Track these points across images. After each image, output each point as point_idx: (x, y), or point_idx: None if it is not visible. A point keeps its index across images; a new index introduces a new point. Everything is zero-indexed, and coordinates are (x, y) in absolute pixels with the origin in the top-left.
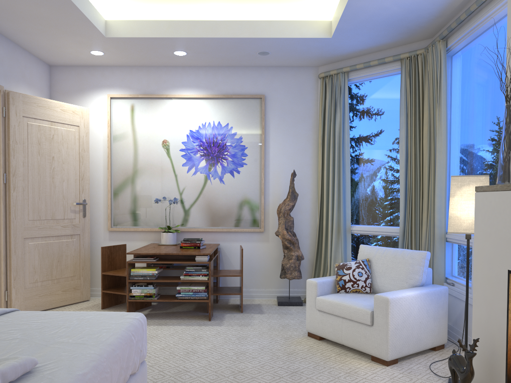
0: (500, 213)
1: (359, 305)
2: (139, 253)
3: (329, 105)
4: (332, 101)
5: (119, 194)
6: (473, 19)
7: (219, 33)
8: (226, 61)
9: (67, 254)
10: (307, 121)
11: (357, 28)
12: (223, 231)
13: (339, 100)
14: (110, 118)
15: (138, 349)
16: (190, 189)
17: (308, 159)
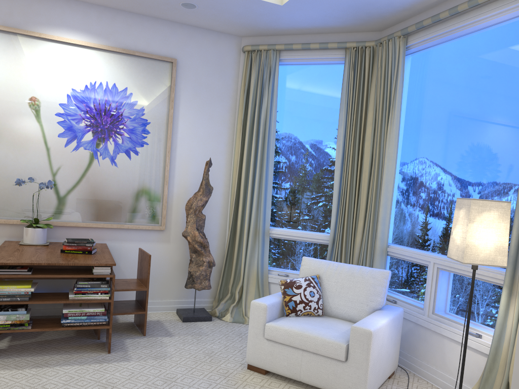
0: None
1: (328, 337)
2: (6, 263)
3: (255, 86)
4: (259, 81)
5: None
6: (453, 20)
7: None
8: (133, 4)
9: None
10: (224, 101)
11: (318, 0)
12: (112, 227)
13: (268, 82)
14: None
15: None
16: (68, 170)
17: (222, 146)
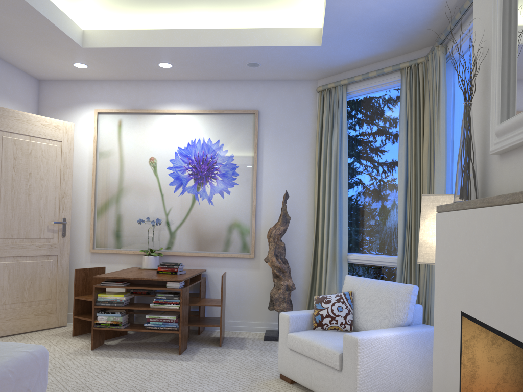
0: (455, 238)
1: (329, 346)
2: (107, 277)
3: (326, 121)
4: (329, 116)
5: (103, 214)
6: (470, 18)
7: (200, 42)
8: (216, 74)
9: (42, 275)
10: (304, 139)
11: (346, 34)
12: (210, 256)
13: (337, 115)
14: (97, 134)
15: (22, 389)
16: (177, 210)
17: (304, 179)
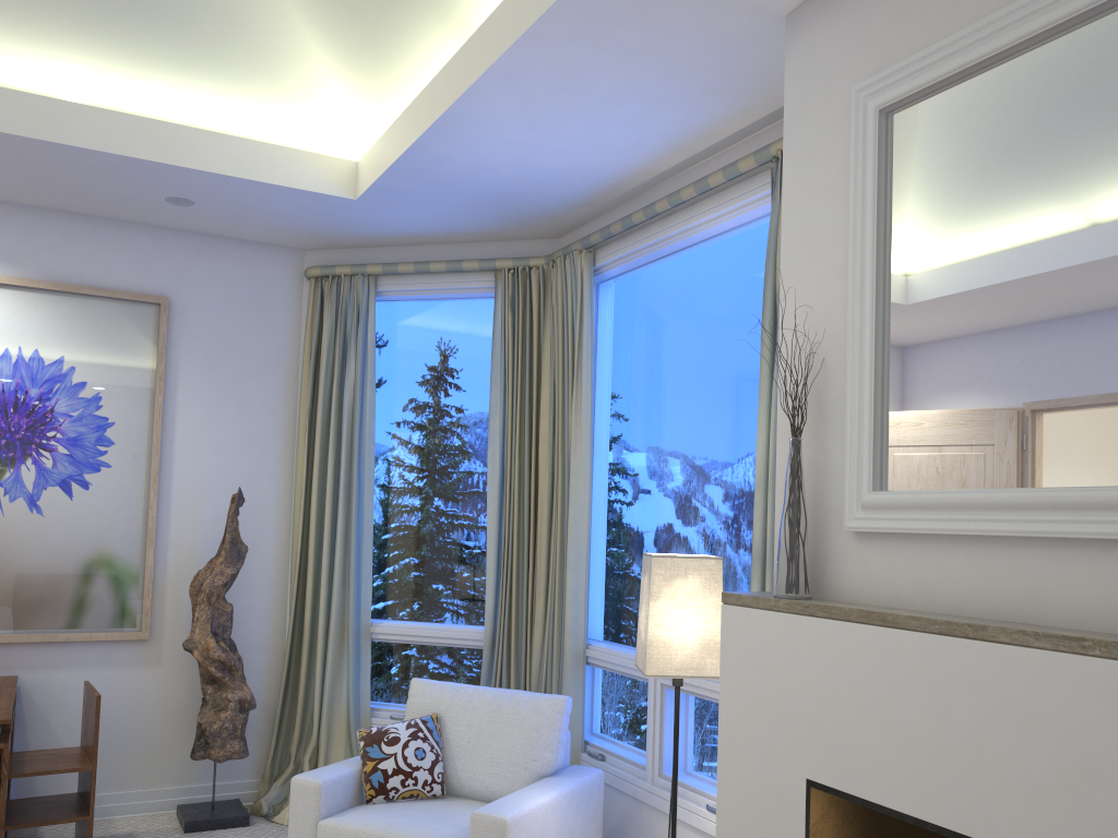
0: (786, 658)
1: None
2: None
3: (330, 344)
4: (337, 335)
5: None
6: (656, 226)
7: (70, 135)
8: (70, 199)
9: None
10: (273, 373)
11: (419, 192)
12: (31, 641)
13: (355, 335)
14: None
15: None
16: None
17: (271, 461)
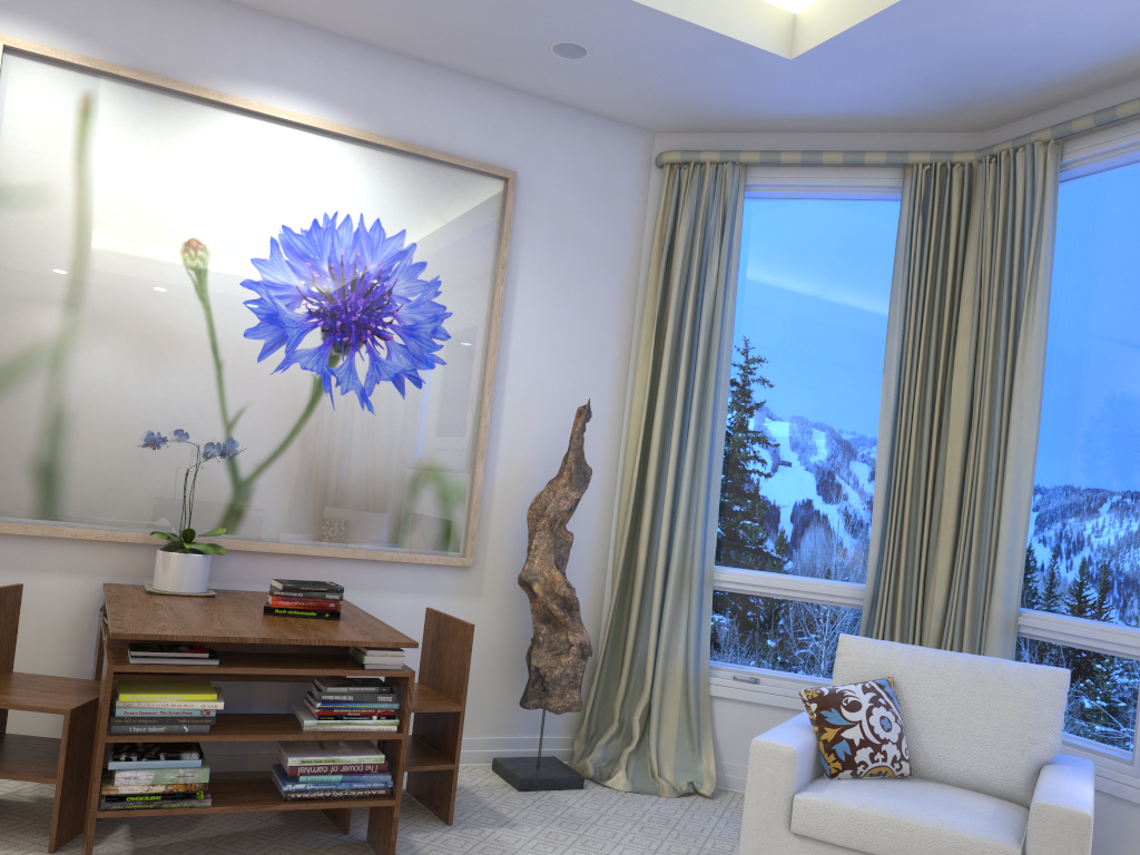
0: None
1: (968, 830)
2: (164, 636)
3: (687, 242)
4: (697, 232)
5: None
6: None
7: None
8: (437, 41)
9: None
10: (613, 273)
11: (880, 52)
12: (355, 557)
13: (720, 233)
14: None
15: None
16: (263, 416)
17: (605, 375)
